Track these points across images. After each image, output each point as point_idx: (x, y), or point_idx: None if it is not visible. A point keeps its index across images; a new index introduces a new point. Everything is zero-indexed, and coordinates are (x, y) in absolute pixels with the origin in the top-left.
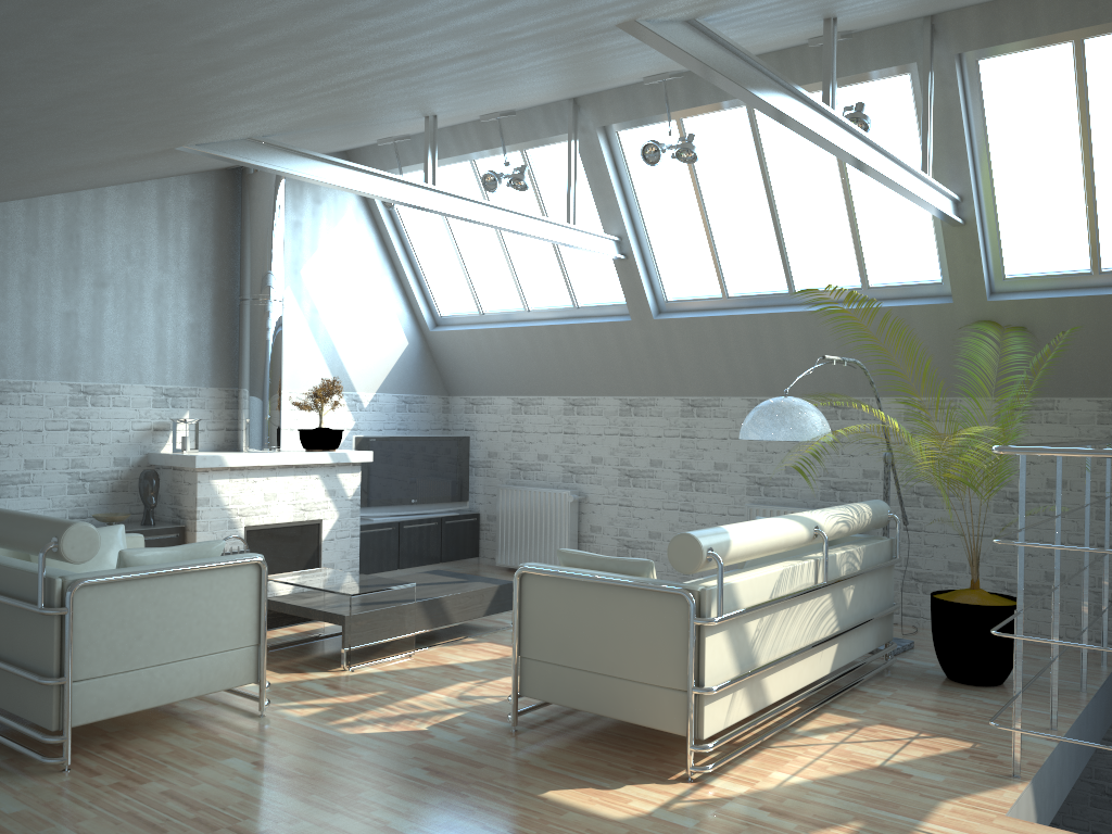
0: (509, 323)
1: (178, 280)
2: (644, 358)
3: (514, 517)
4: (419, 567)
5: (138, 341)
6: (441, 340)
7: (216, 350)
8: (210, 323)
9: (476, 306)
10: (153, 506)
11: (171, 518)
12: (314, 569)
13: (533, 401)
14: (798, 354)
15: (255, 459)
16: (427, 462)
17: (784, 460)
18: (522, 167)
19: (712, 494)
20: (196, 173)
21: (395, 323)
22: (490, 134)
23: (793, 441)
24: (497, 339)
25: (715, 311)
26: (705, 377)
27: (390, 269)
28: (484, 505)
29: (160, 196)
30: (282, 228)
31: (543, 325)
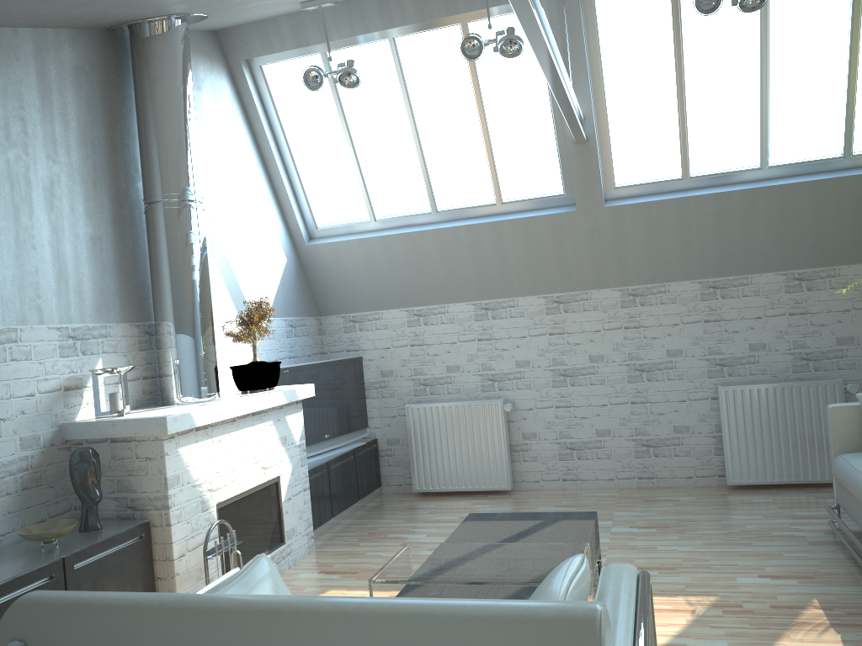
0: (412, 227)
1: (71, 175)
2: (583, 251)
3: (432, 437)
4: (345, 510)
5: (32, 262)
6: (320, 254)
7: (121, 272)
8: (111, 235)
9: (368, 212)
10: (99, 501)
11: (114, 513)
12: (405, 549)
13: (434, 310)
14: (767, 230)
15: (223, 411)
16: (332, 390)
17: (747, 338)
18: (511, 29)
19: (668, 382)
20: (77, 27)
21: (275, 236)
22: (432, 1)
23: (755, 318)
24: (398, 246)
25: (674, 193)
26: (652, 264)
27: (265, 175)
28: (382, 429)
29: (37, 52)
30: (194, 109)
31: (462, 225)
